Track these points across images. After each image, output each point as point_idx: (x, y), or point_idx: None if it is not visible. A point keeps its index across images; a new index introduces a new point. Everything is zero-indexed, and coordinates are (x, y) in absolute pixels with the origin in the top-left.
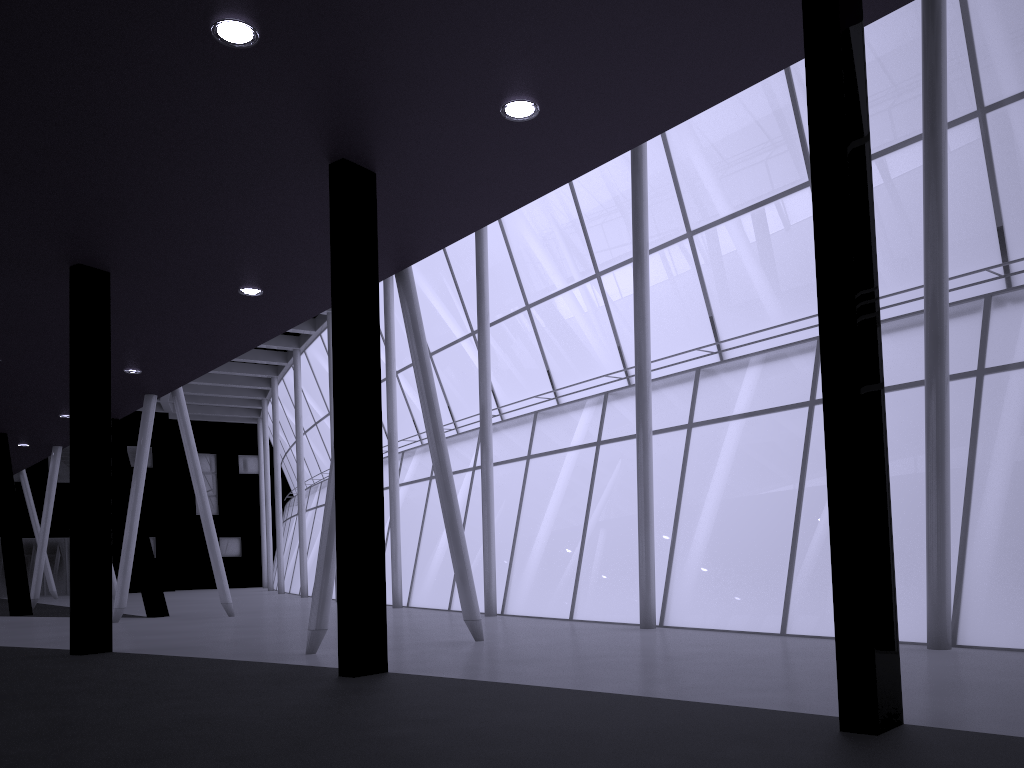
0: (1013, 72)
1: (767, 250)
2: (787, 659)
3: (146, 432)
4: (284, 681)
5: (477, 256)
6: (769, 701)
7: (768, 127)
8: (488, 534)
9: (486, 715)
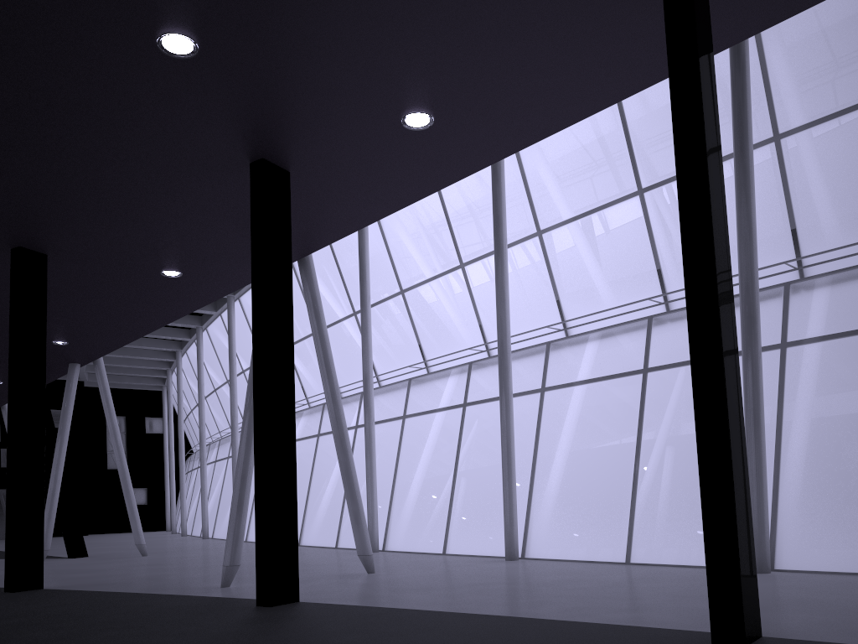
0: (787, 112)
1: (597, 248)
2: (640, 584)
3: (70, 396)
4: (208, 611)
5: (360, 249)
6: (640, 619)
7: (596, 150)
8: (371, 482)
9: (400, 637)
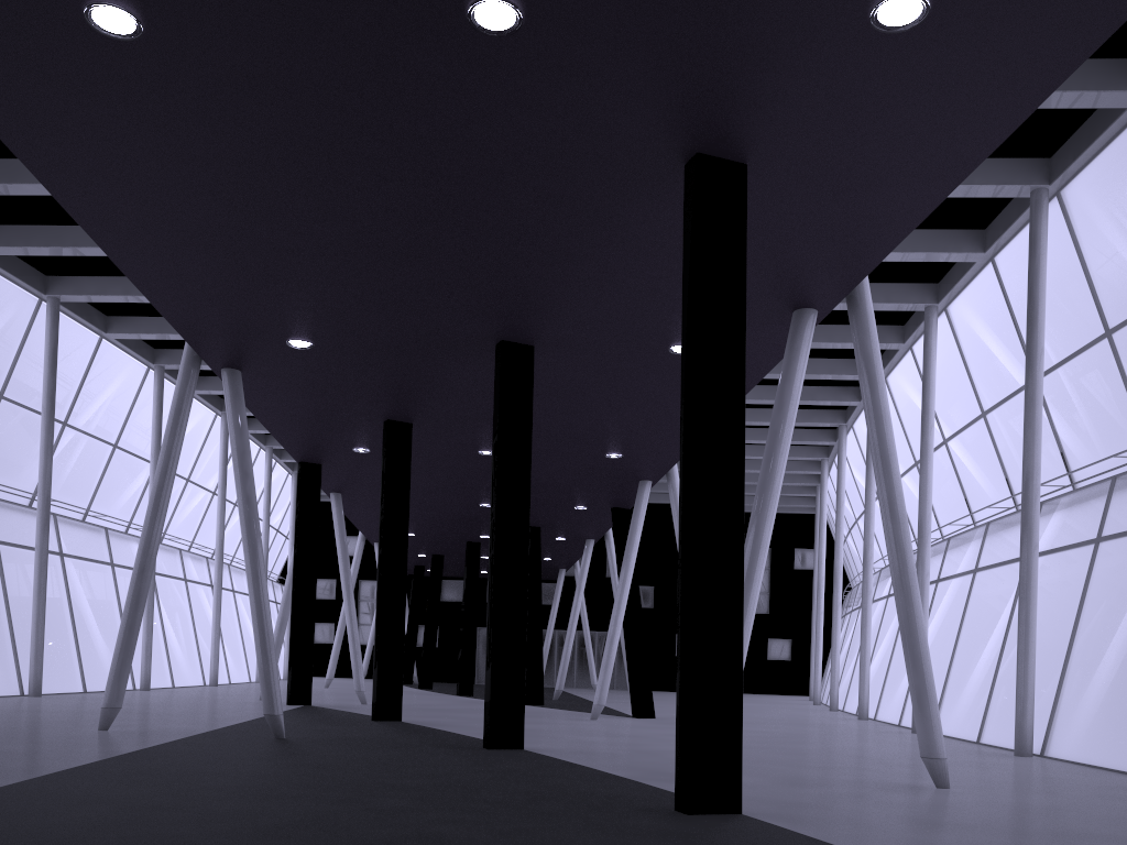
0: None
1: None
2: None
3: (637, 520)
4: (604, 807)
5: (1029, 275)
6: None
7: None
8: (1024, 644)
9: None
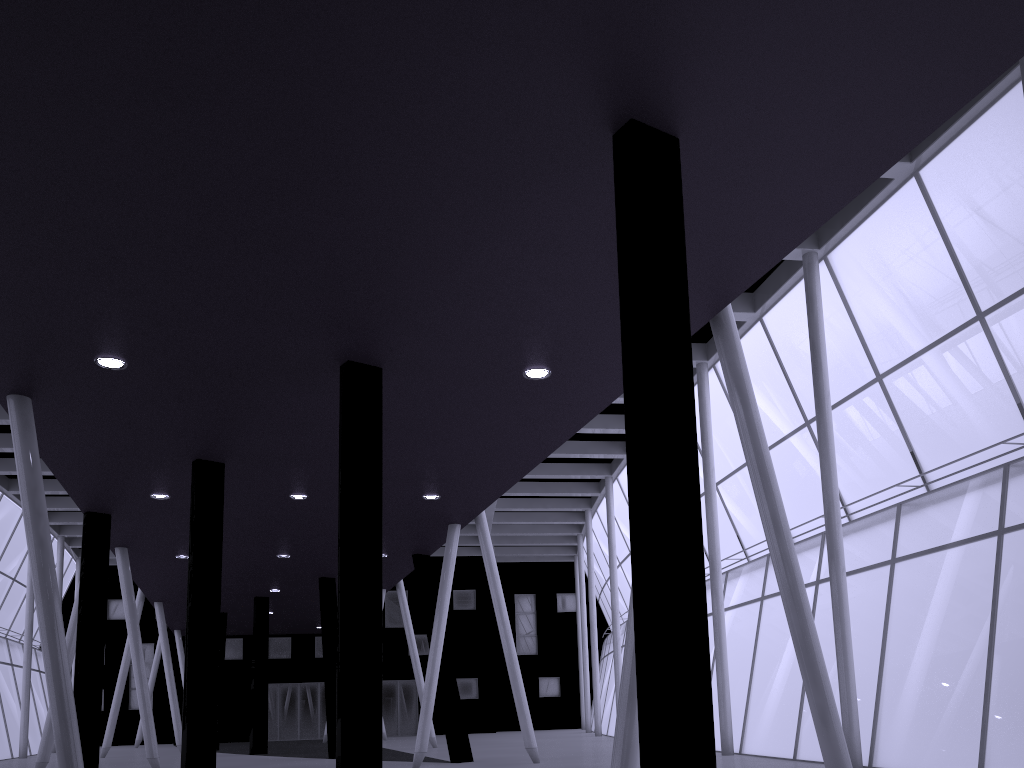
0: None
1: None
2: None
3: (449, 563)
4: None
5: (810, 326)
6: None
7: None
8: (844, 661)
9: None
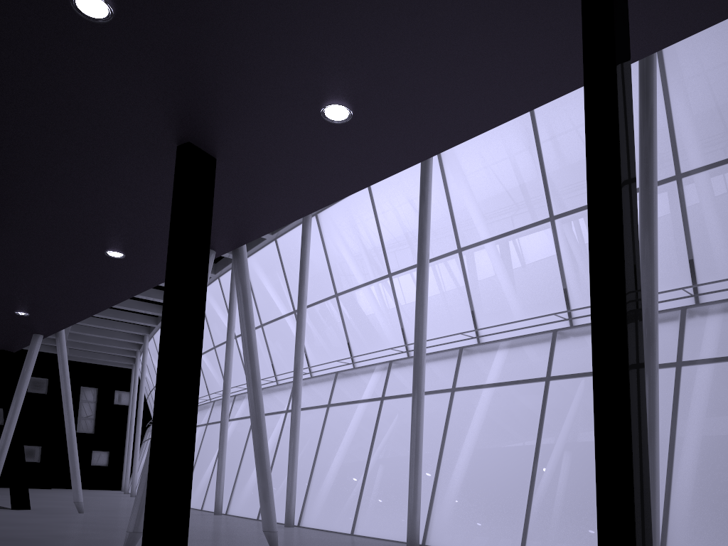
0: (684, 168)
1: (512, 271)
2: None
3: (30, 362)
4: None
5: (301, 254)
6: None
7: (516, 187)
8: (292, 462)
9: None
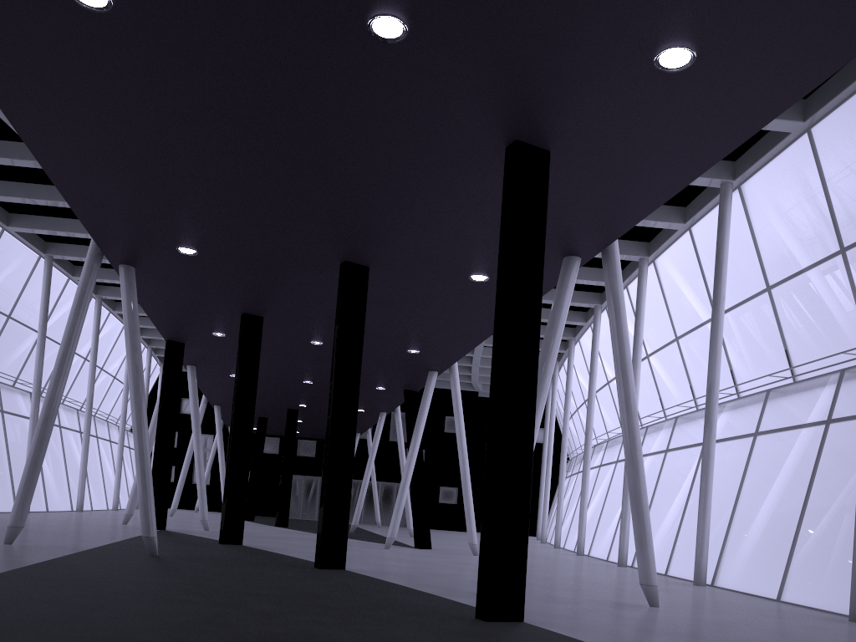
0: None
1: None
2: None
3: (426, 400)
4: (424, 614)
5: (717, 243)
6: None
7: None
8: (703, 506)
9: None
